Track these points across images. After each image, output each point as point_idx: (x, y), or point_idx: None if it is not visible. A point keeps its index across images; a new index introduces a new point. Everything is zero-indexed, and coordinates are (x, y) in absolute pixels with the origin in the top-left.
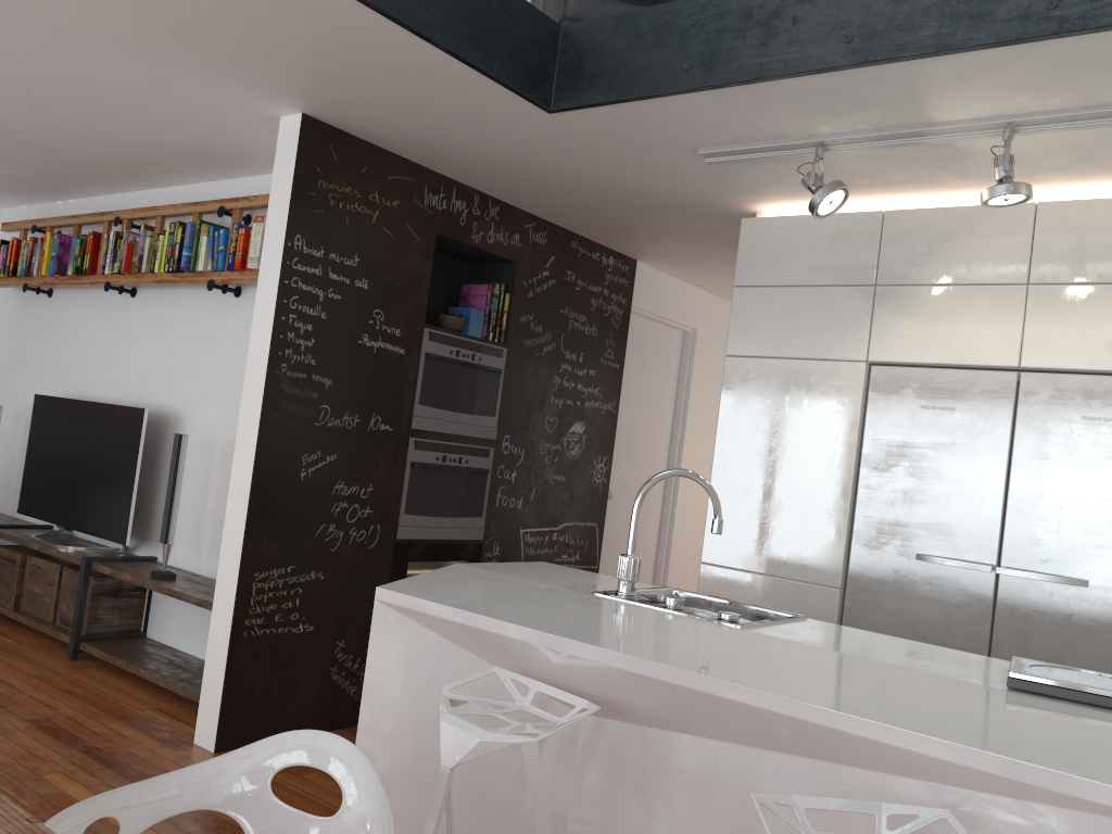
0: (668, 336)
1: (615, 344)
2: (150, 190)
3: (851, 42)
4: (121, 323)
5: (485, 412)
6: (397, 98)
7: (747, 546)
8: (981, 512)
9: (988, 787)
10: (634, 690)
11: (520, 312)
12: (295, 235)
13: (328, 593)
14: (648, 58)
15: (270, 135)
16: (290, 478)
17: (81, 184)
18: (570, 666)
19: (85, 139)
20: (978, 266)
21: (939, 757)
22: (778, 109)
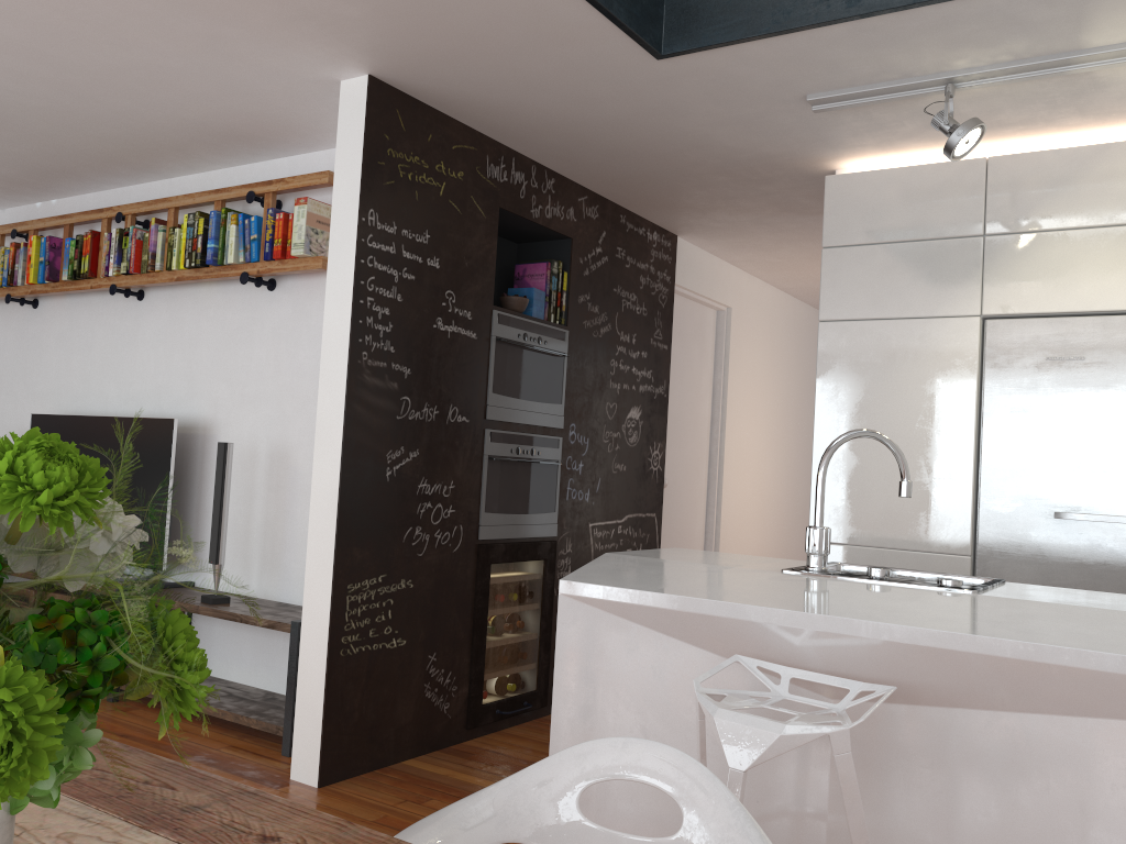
0: (704, 315)
1: (662, 324)
2: (152, 182)
3: None
4: (127, 329)
5: (552, 399)
6: (488, 49)
7: (861, 520)
8: (1123, 463)
9: None
10: (917, 665)
11: (578, 291)
12: (368, 209)
13: (418, 603)
14: None
15: (320, 104)
16: (376, 478)
17: (72, 179)
18: (829, 646)
19: (96, 122)
20: (1099, 208)
21: None
22: (919, 40)
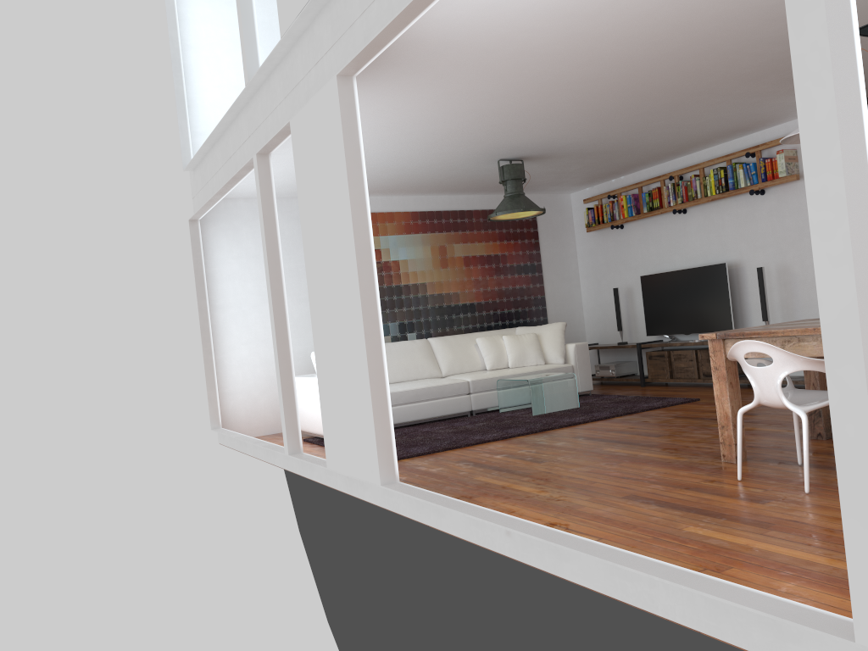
0: None
1: None
2: (679, 158)
3: None
4: (679, 228)
5: None
6: None
7: None
8: None
9: None
10: None
11: None
12: None
13: None
14: None
15: (790, 109)
16: None
17: (640, 166)
18: None
19: (676, 141)
20: None
21: None
22: None
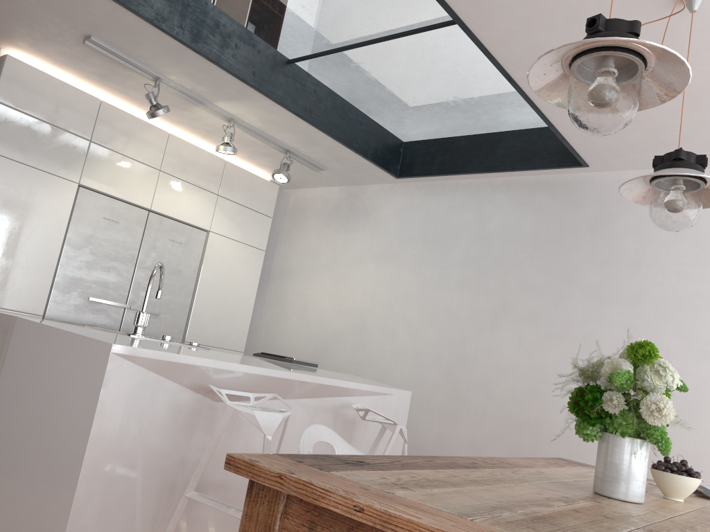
0: None
1: None
2: None
3: (255, 76)
4: None
5: None
6: None
7: None
8: (123, 277)
9: (358, 394)
10: (262, 384)
11: None
12: None
13: None
14: (163, 3)
15: None
16: None
17: None
18: (237, 378)
19: None
20: (142, 153)
21: (353, 388)
22: (184, 65)
